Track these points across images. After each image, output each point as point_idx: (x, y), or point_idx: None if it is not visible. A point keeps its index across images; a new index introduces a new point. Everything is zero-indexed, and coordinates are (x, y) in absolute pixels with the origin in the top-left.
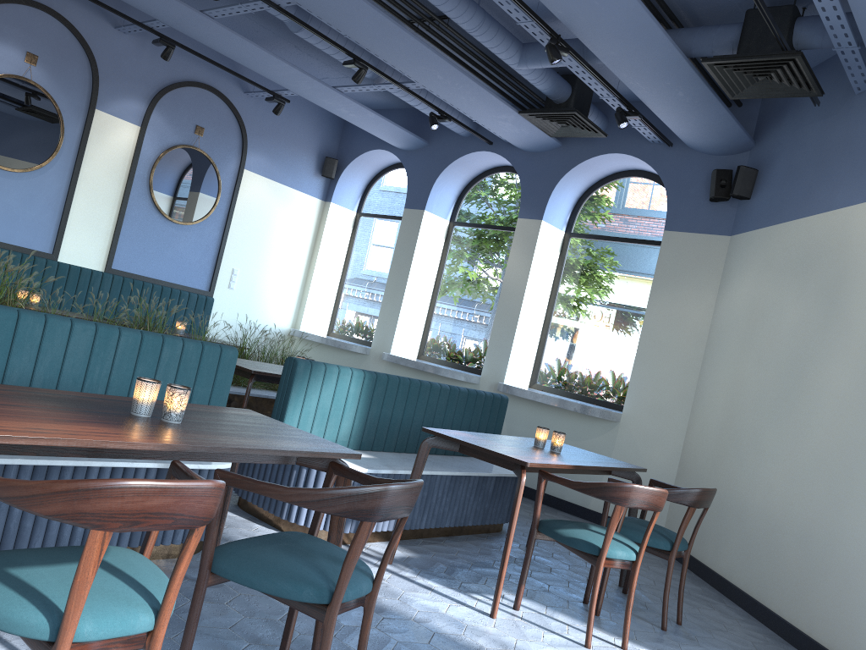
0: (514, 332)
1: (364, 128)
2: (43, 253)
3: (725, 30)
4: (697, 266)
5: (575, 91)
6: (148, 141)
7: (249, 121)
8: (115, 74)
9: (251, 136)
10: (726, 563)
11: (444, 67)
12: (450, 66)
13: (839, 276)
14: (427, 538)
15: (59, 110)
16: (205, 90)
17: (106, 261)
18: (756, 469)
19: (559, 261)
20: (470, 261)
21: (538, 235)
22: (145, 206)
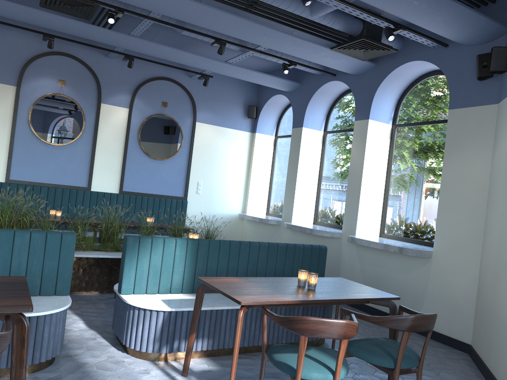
0: (359, 199)
1: (257, 83)
2: (82, 187)
3: None
4: (475, 131)
5: (365, 24)
6: (134, 116)
7: (195, 93)
8: (110, 82)
9: (198, 102)
10: (501, 372)
11: (263, 30)
12: (266, 28)
13: None
14: (244, 354)
15: (80, 107)
16: (164, 80)
17: (119, 187)
18: None
19: (390, 145)
20: (337, 155)
21: (367, 130)
22: (138, 153)
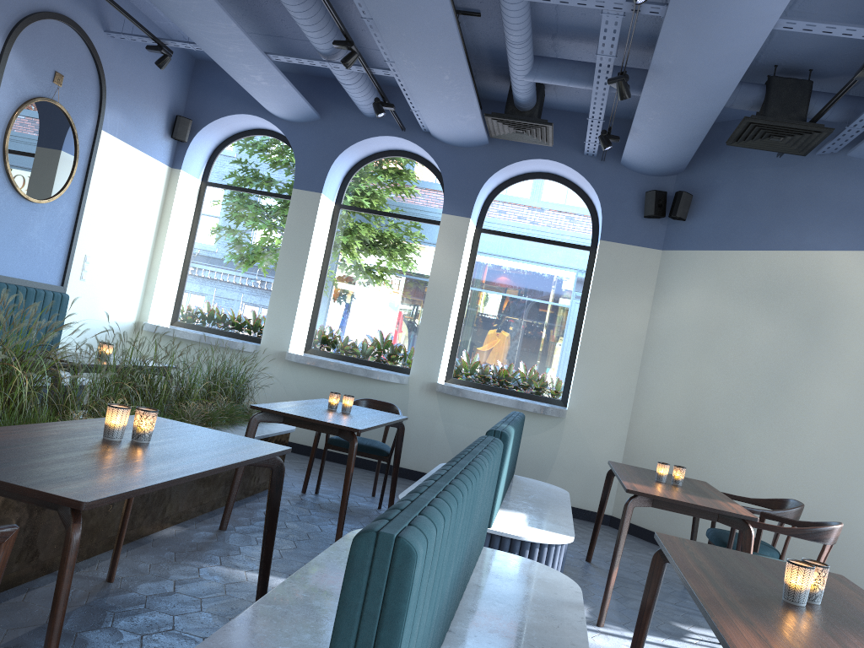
0: (446, 331)
1: (263, 96)
2: None
3: (748, 88)
4: (632, 275)
5: (540, 101)
6: (3, 92)
7: (107, 68)
8: None
9: (109, 88)
10: None
11: (460, 69)
12: (466, 69)
13: (819, 308)
14: None
15: None
16: (65, 24)
17: None
18: (738, 462)
19: (471, 256)
20: (364, 248)
21: (467, 233)
22: None
